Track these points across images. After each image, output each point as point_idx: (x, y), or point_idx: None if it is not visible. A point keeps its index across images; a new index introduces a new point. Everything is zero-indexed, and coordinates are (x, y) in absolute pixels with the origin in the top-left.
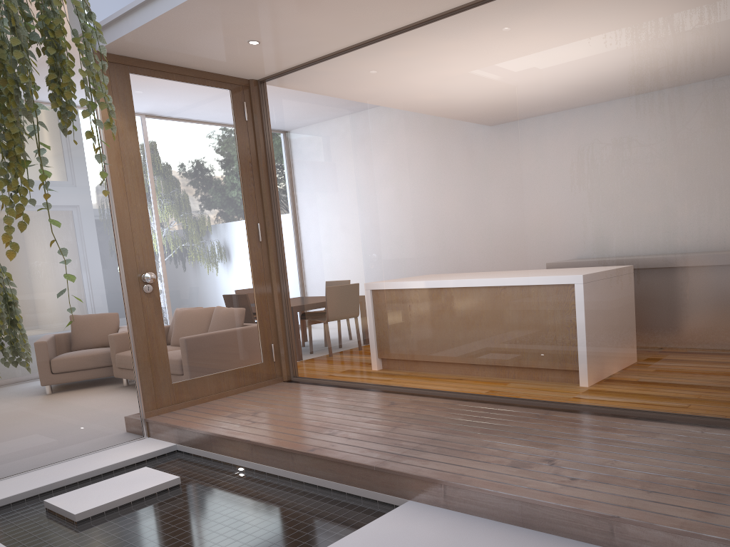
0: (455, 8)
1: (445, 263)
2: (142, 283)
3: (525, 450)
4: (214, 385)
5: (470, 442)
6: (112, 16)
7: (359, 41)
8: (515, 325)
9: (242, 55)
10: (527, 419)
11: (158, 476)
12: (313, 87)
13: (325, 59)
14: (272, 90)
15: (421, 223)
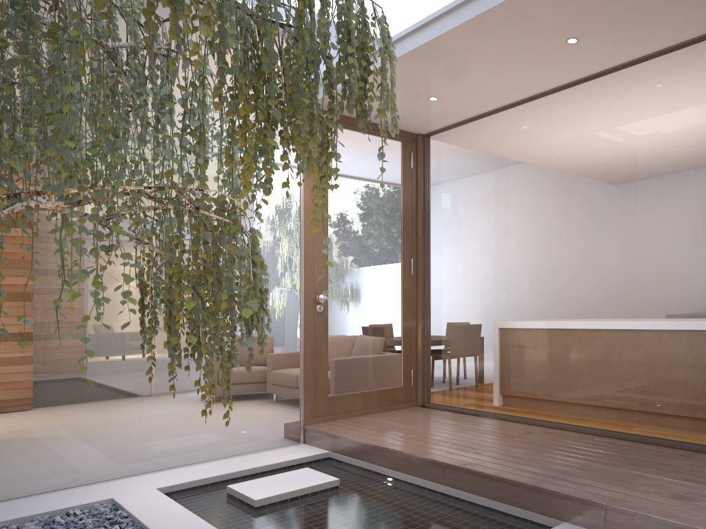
0: (618, 66)
1: (589, 299)
2: (316, 303)
3: (682, 485)
4: (361, 402)
5: (620, 472)
6: None
7: (522, 98)
8: (659, 363)
9: (419, 111)
10: (672, 457)
11: (320, 476)
12: (474, 139)
13: (488, 114)
14: (436, 142)
15: (568, 261)
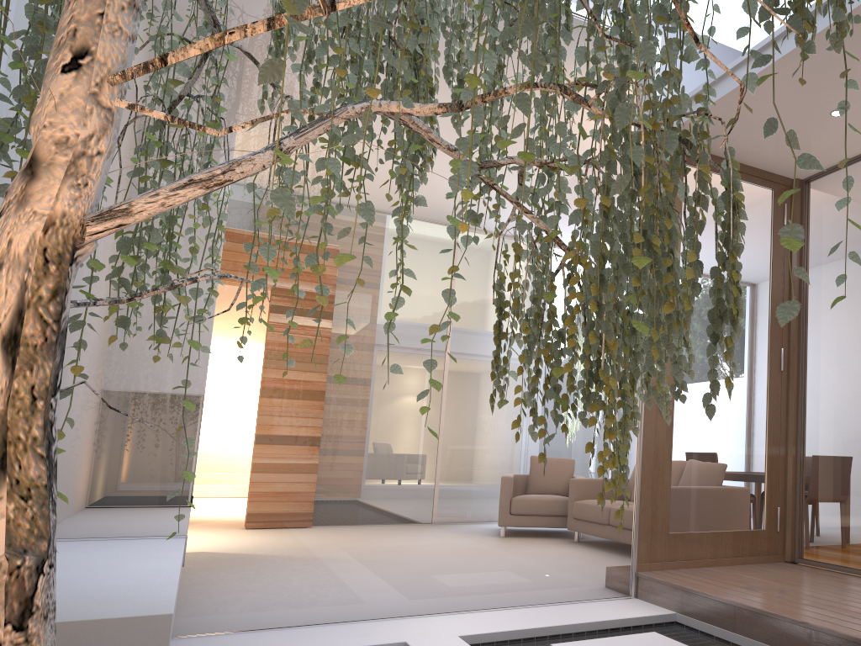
0: None
1: None
2: None
3: None
4: (711, 547)
5: None
6: (690, 93)
7: None
8: None
9: (808, 138)
10: None
11: None
12: None
13: None
14: (821, 187)
15: None
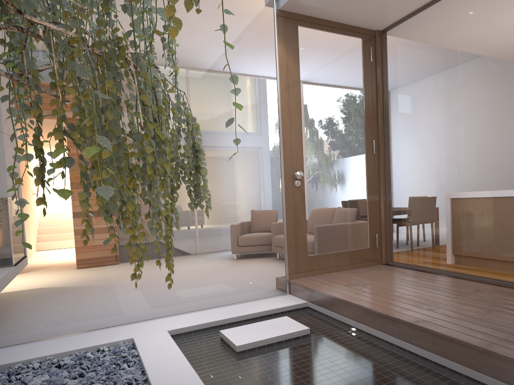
0: None
1: None
2: (294, 179)
3: None
4: (335, 261)
5: None
6: None
7: None
8: None
9: (374, 4)
10: None
11: (294, 324)
12: (424, 27)
13: (436, 1)
14: (391, 36)
15: None
